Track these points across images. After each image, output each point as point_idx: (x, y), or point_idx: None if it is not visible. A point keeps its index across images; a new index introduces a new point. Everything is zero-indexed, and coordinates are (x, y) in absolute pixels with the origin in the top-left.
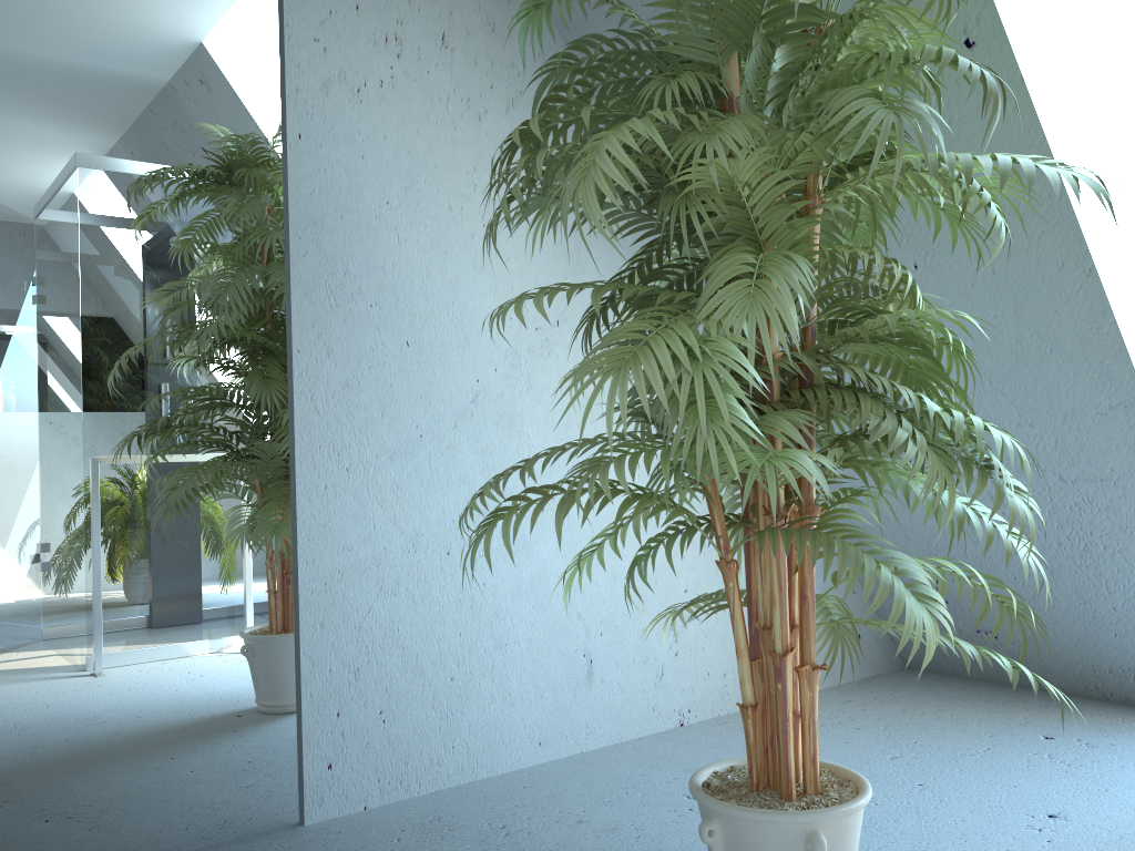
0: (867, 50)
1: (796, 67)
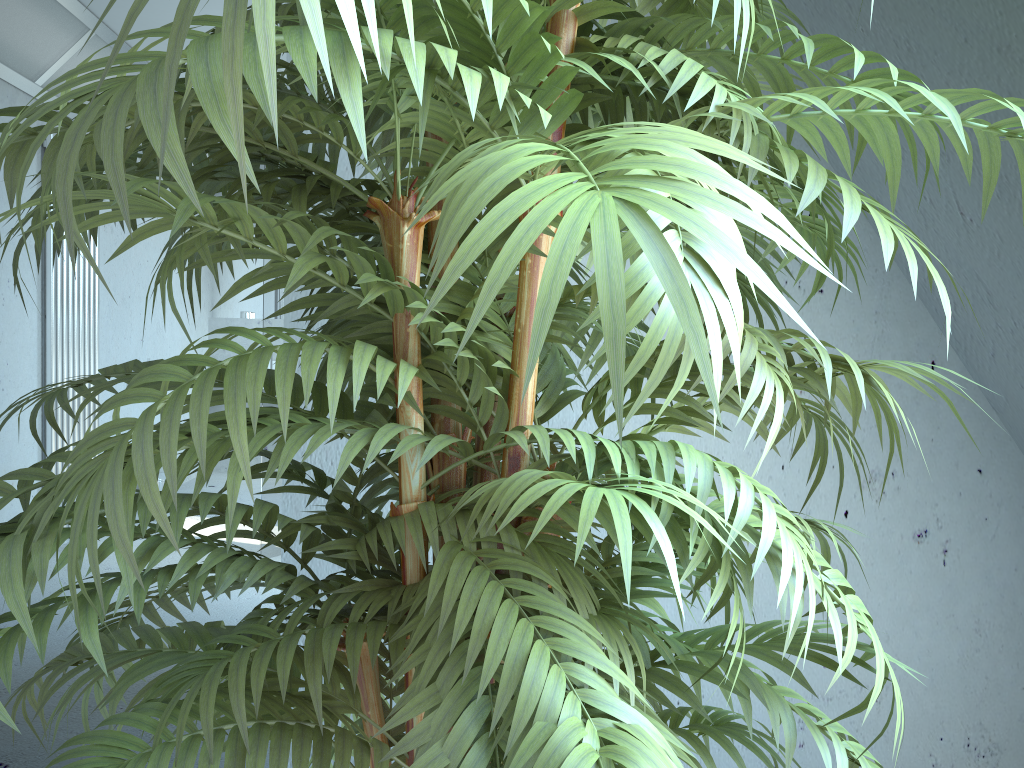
0: None
1: None
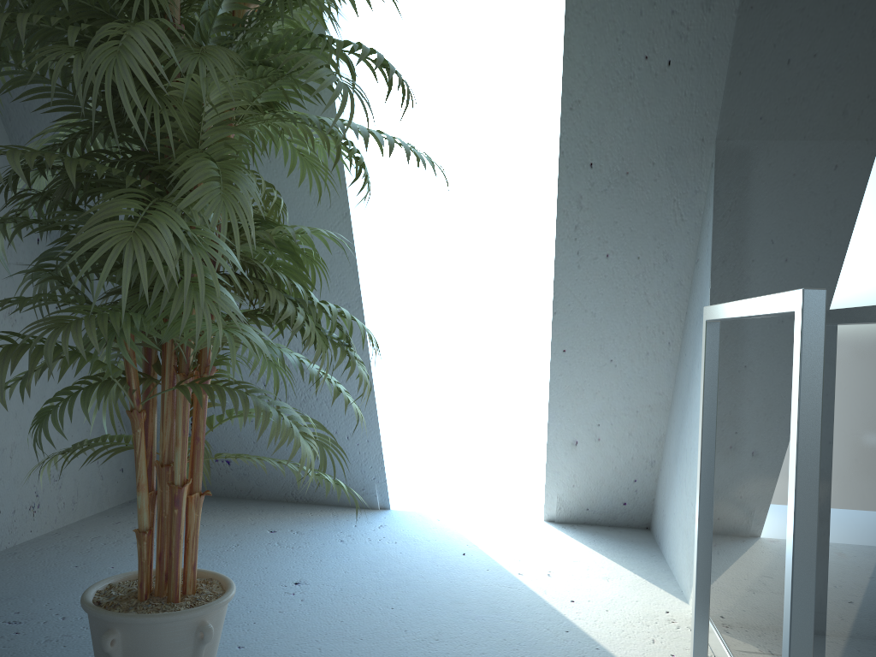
0: (295, 26)
1: (233, 18)
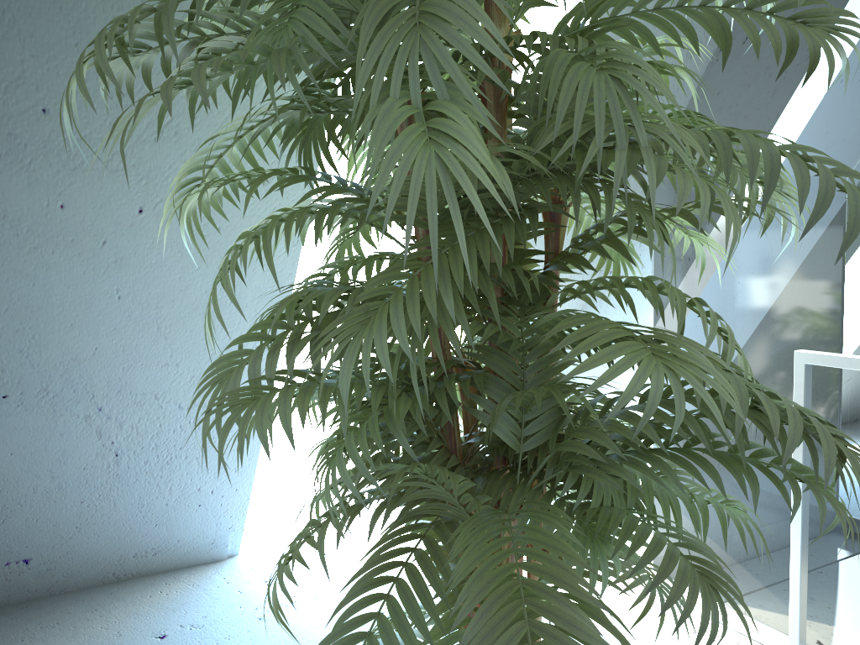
0: None
1: None
